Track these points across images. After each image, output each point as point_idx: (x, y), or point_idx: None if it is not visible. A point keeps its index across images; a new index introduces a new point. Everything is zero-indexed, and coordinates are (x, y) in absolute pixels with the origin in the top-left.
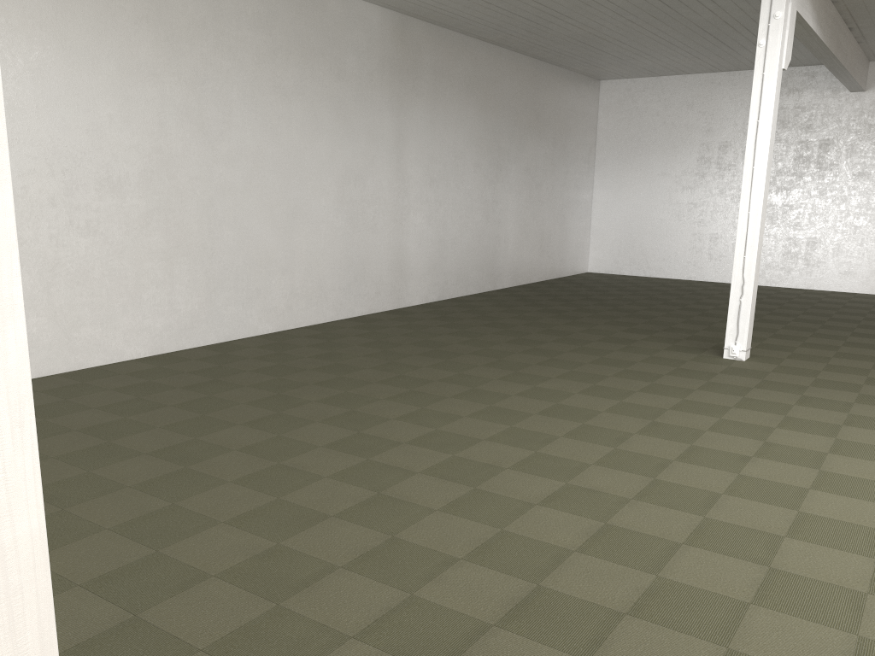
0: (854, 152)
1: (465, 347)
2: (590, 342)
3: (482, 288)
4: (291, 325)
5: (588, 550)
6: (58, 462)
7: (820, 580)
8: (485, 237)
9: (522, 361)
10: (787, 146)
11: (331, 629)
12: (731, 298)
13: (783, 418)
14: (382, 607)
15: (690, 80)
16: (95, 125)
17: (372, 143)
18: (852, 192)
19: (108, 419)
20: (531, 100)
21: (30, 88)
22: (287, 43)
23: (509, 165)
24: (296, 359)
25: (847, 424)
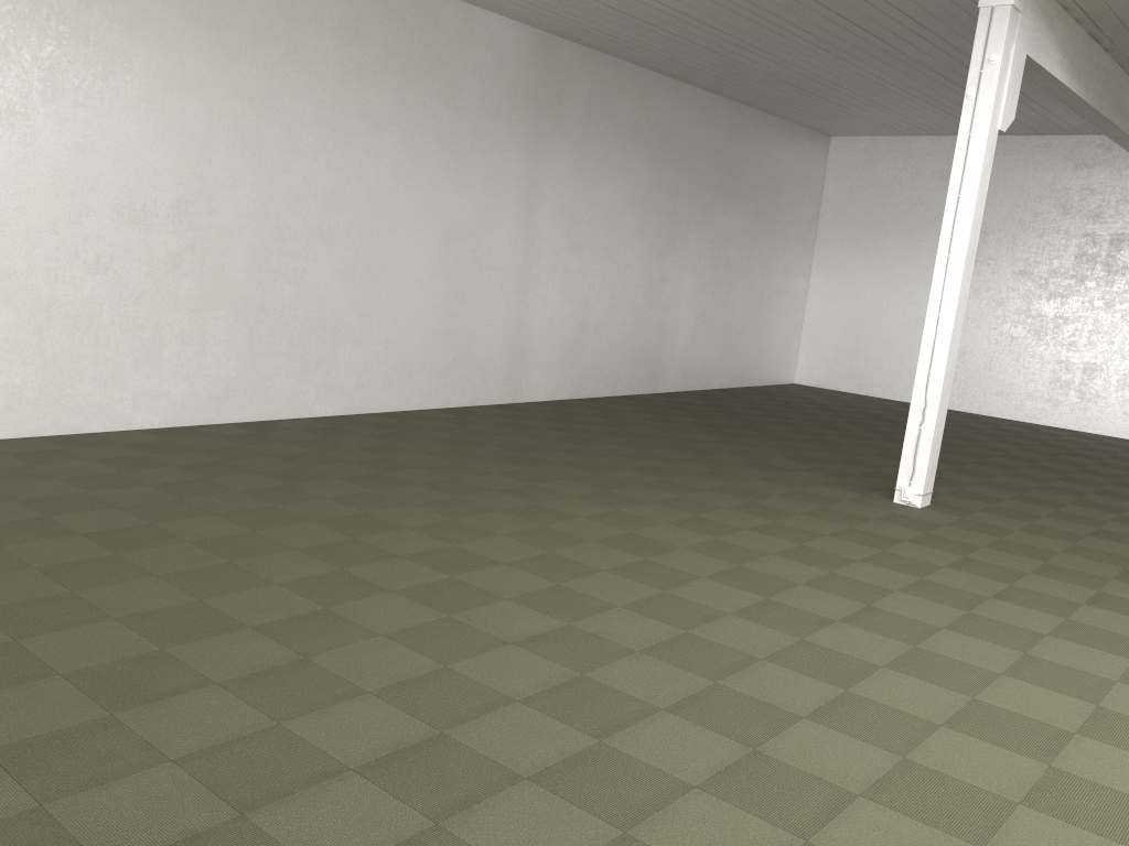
0: None
1: (563, 455)
2: (730, 465)
3: (636, 389)
4: (361, 409)
5: (535, 702)
6: None
7: (809, 772)
8: (646, 325)
9: (623, 479)
10: (1067, 239)
11: (153, 748)
12: (909, 424)
13: (915, 581)
14: (232, 733)
15: (946, 144)
16: (117, 140)
17: (492, 191)
18: None
19: (65, 492)
20: (727, 154)
21: (37, 90)
22: (383, 58)
23: (688, 235)
24: (340, 448)
25: (997, 598)
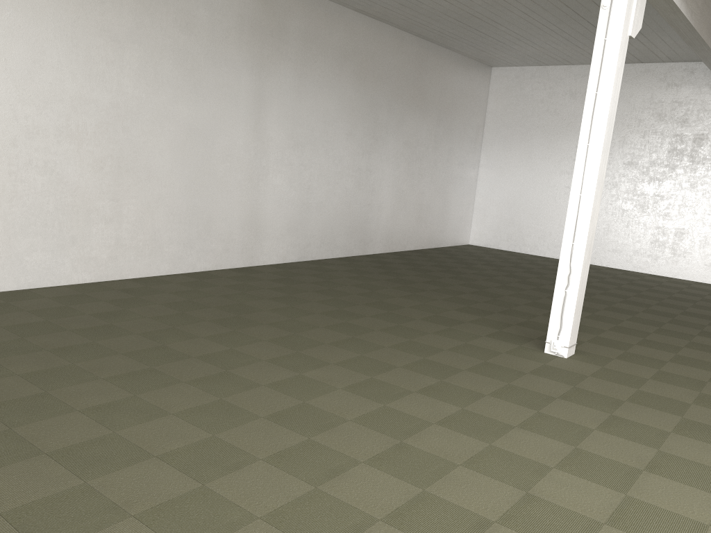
0: None
1: (272, 315)
2: (411, 320)
3: (350, 252)
4: (116, 276)
5: None
6: None
7: None
8: (356, 204)
9: (316, 339)
10: (662, 138)
11: None
12: (557, 288)
13: (570, 452)
14: None
15: (574, 71)
16: None
17: (225, 100)
18: None
19: None
20: (415, 77)
21: None
22: None
23: (387, 137)
24: (73, 315)
25: (650, 470)
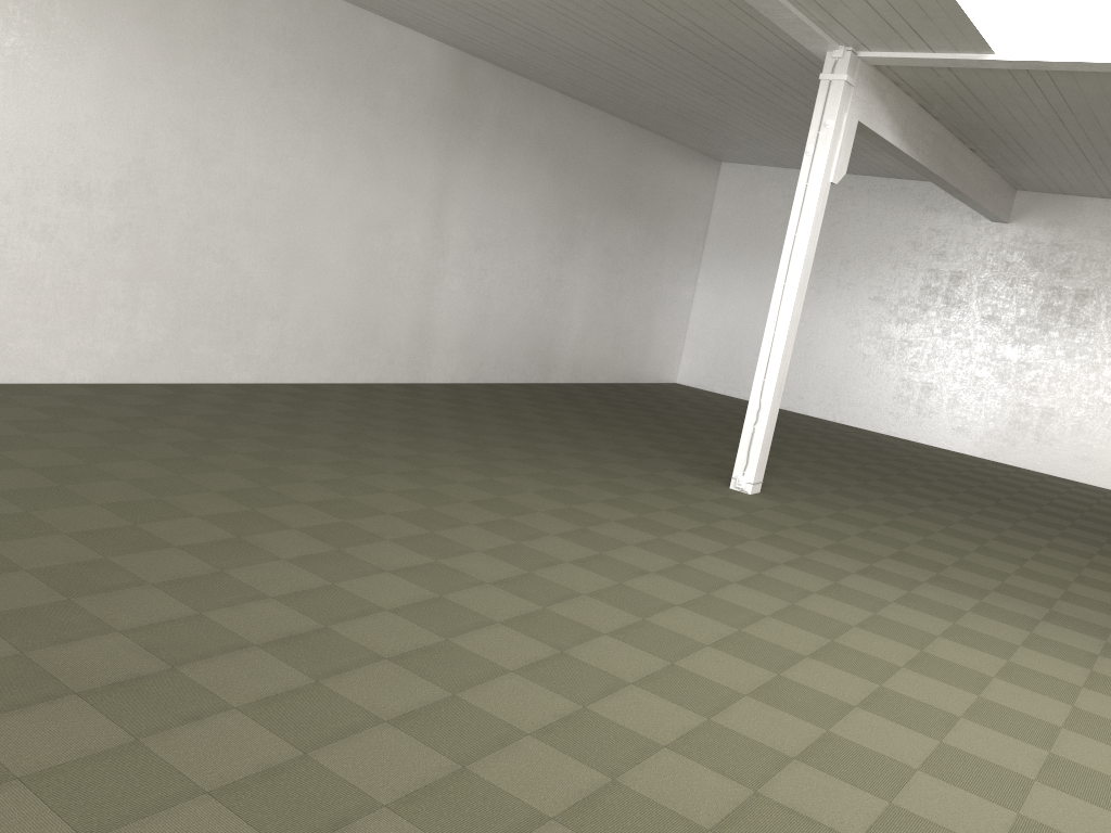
0: (987, 291)
1: (453, 431)
2: (598, 449)
3: (529, 378)
4: (275, 379)
5: (401, 611)
6: None
7: (599, 668)
8: (541, 320)
9: (502, 455)
10: (915, 272)
11: (104, 623)
12: (746, 423)
13: (725, 548)
14: (164, 617)
15: None
16: (69, 124)
17: (406, 191)
18: (978, 337)
19: (11, 433)
20: (624, 172)
21: None
22: (315, 66)
23: (584, 242)
24: (254, 412)
25: (787, 564)
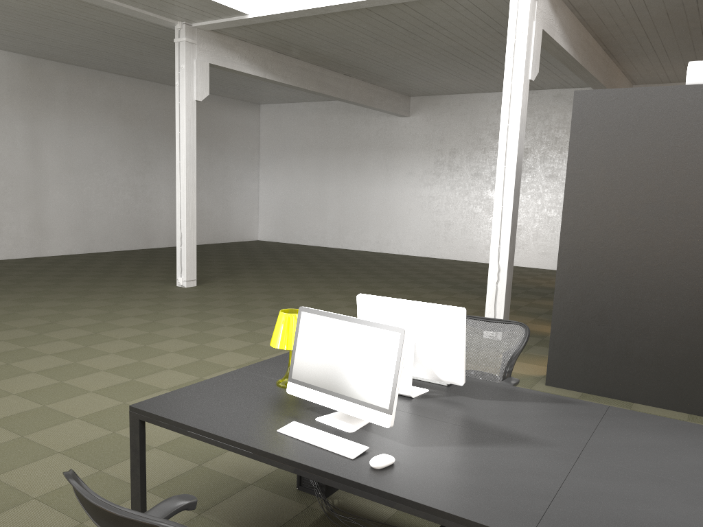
0: (406, 158)
1: (15, 277)
2: (114, 276)
3: (134, 246)
4: None
5: None
6: None
7: None
8: (135, 211)
9: (29, 285)
10: (368, 153)
11: None
12: (177, 246)
13: (104, 313)
14: None
15: (311, 106)
16: None
17: (4, 142)
18: (406, 185)
19: None
20: None
21: None
22: None
23: (159, 161)
24: None
25: (135, 316)
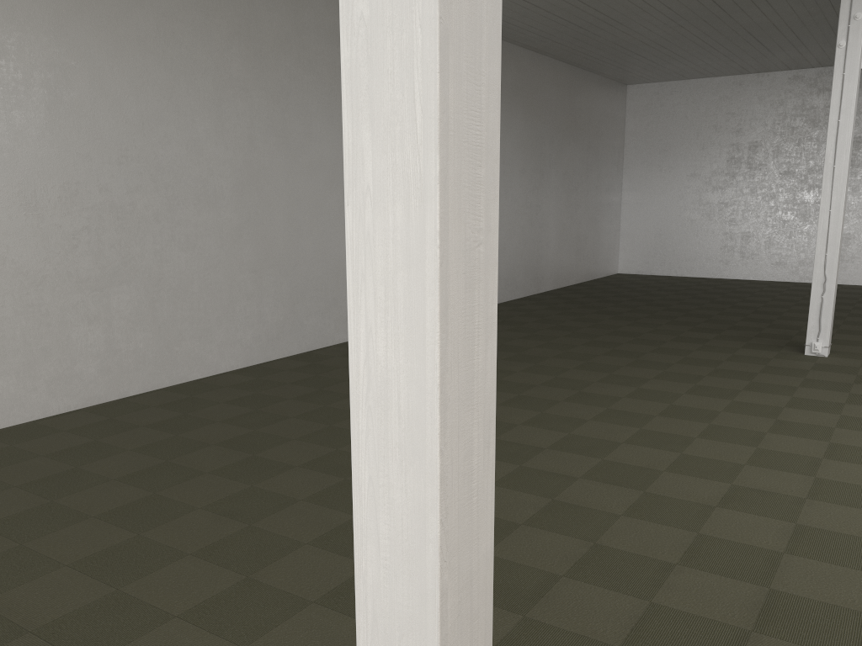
0: None
1: (545, 350)
2: (664, 342)
3: (527, 291)
4: None
5: (796, 551)
6: (216, 477)
7: None
8: (530, 242)
9: (610, 363)
10: (818, 145)
11: (592, 639)
12: (813, 295)
13: None
14: (629, 616)
15: (718, 83)
16: (193, 140)
17: None
18: None
19: (240, 433)
20: (569, 106)
21: (137, 106)
22: None
23: (550, 170)
24: None
25: None
